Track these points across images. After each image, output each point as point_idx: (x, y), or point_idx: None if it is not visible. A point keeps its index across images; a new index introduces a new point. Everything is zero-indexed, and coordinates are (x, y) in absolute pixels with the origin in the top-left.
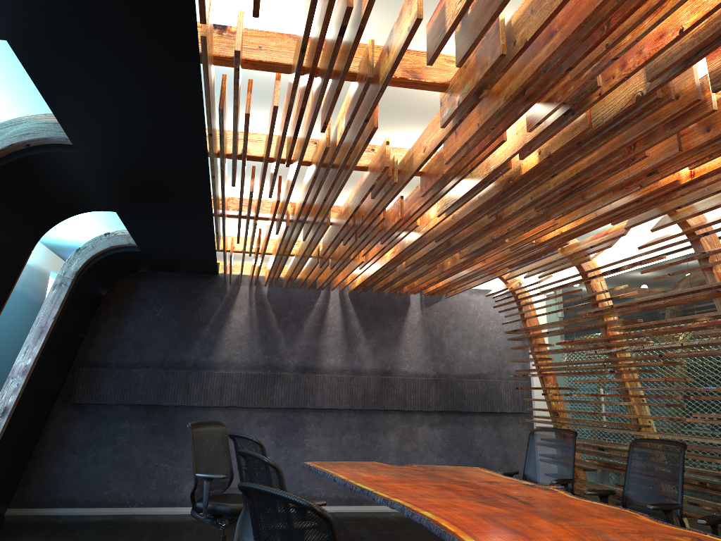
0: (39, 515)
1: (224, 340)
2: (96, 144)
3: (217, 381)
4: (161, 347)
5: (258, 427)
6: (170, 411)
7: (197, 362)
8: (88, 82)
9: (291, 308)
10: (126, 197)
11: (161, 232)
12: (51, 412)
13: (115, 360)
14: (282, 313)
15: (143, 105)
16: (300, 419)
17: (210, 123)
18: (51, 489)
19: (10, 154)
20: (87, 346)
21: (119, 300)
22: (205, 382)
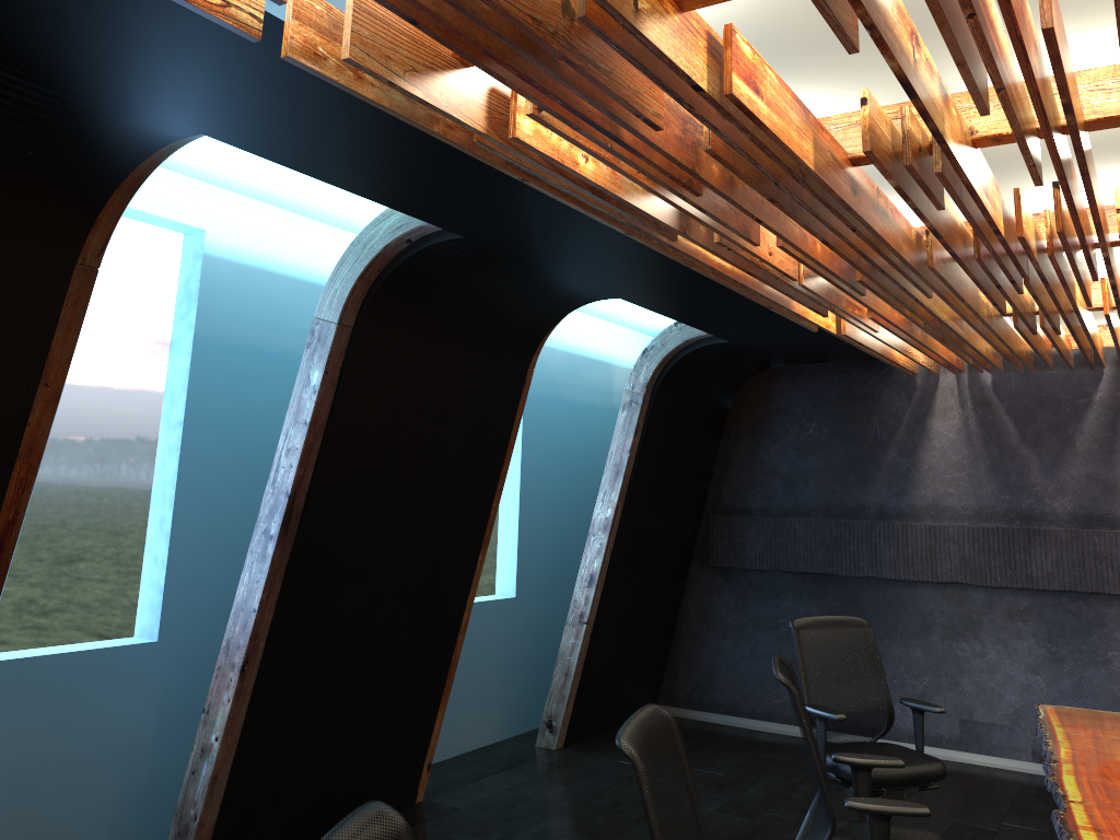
0: (693, 720)
1: (925, 470)
2: (463, 222)
3: (922, 539)
4: (823, 484)
5: (1009, 623)
6: (852, 586)
7: (883, 507)
8: (335, 152)
9: (1043, 406)
10: (601, 278)
11: (717, 315)
12: (688, 577)
13: (758, 504)
14: (1027, 417)
15: (430, 160)
16: (1093, 613)
17: (495, 166)
18: (704, 685)
19: (395, 257)
20: (718, 483)
21: (751, 413)
22: (902, 541)
